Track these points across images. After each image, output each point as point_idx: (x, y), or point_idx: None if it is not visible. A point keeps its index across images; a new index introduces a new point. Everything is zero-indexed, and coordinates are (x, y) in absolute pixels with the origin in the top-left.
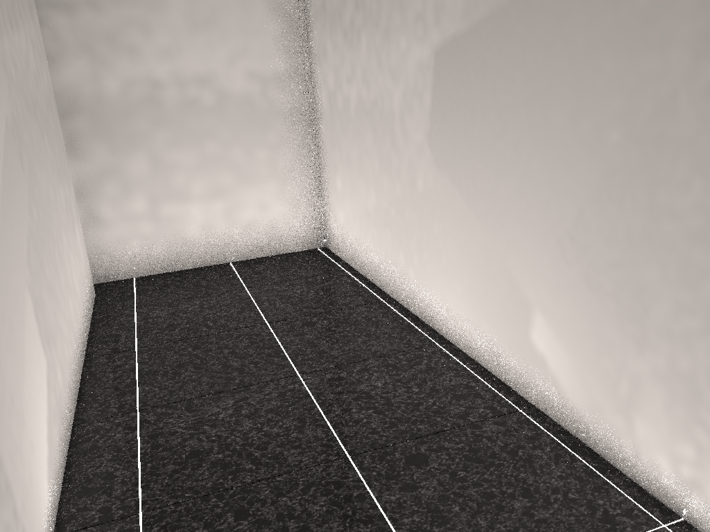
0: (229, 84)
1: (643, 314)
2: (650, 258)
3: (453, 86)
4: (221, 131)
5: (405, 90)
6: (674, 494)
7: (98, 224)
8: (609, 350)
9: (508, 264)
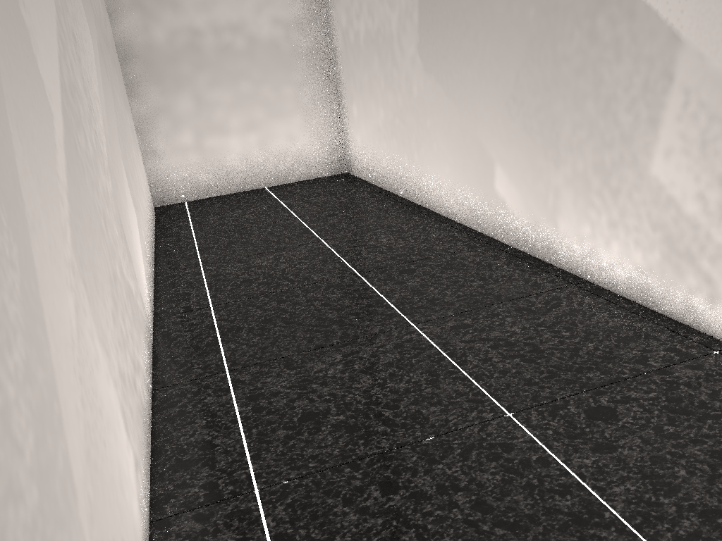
0: (258, 30)
1: (556, 140)
2: (557, 96)
3: (432, 1)
4: (252, 71)
5: (399, 13)
6: (582, 265)
7: (153, 156)
8: (540, 175)
9: (477, 135)
